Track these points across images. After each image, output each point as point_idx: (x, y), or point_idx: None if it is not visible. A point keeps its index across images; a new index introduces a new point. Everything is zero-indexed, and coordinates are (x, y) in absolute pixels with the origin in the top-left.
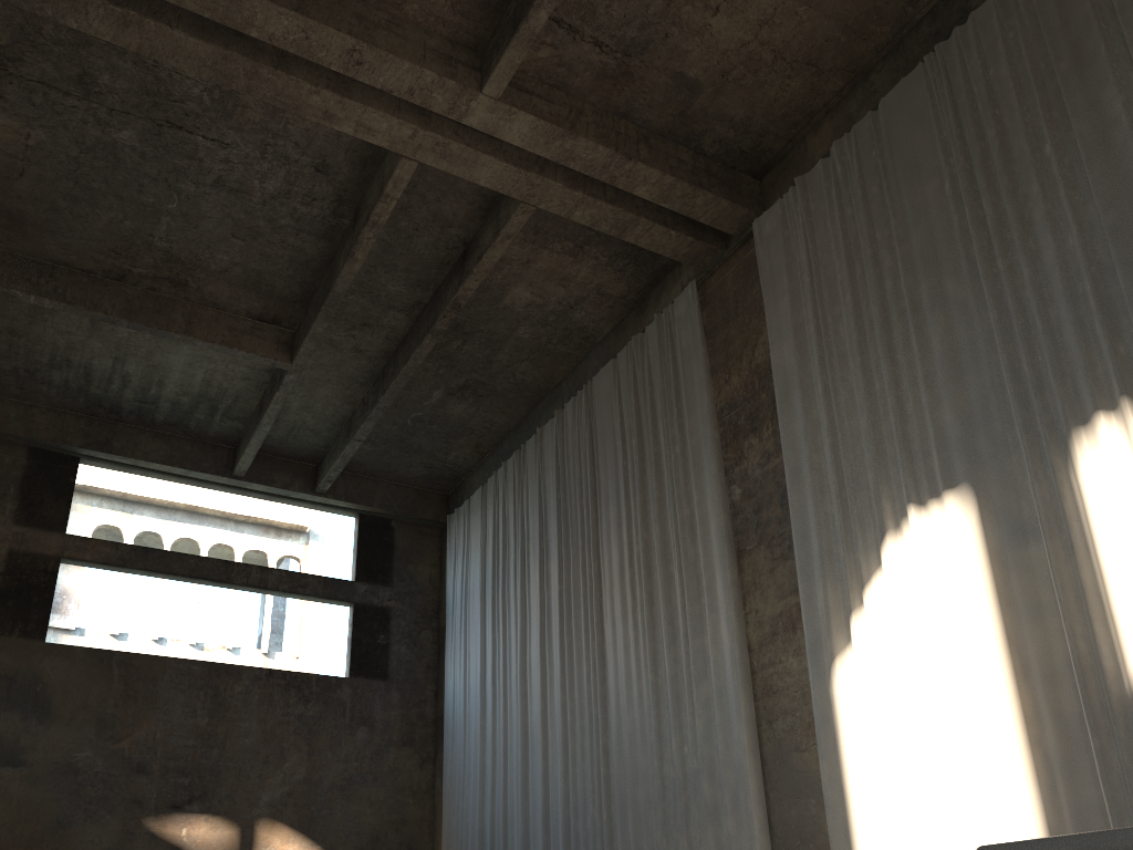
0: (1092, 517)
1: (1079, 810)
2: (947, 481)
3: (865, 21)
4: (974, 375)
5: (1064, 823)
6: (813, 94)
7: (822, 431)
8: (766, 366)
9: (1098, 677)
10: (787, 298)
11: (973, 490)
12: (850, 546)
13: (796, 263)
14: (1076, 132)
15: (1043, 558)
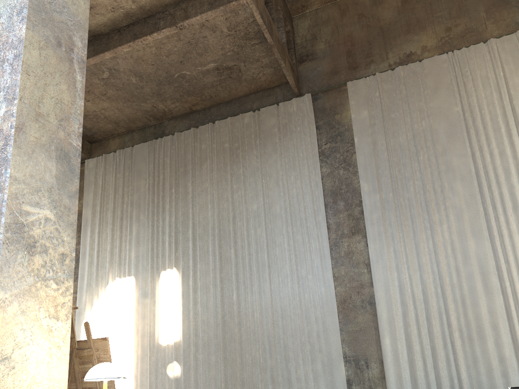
0: (161, 296)
1: (142, 370)
2: (129, 274)
3: (135, 120)
4: (142, 246)
5: (138, 373)
6: (115, 130)
7: (95, 244)
8: (80, 212)
9: (153, 337)
10: (92, 193)
11: (135, 279)
12: (97, 284)
13: (97, 183)
14: (180, 190)
15: (148, 303)
